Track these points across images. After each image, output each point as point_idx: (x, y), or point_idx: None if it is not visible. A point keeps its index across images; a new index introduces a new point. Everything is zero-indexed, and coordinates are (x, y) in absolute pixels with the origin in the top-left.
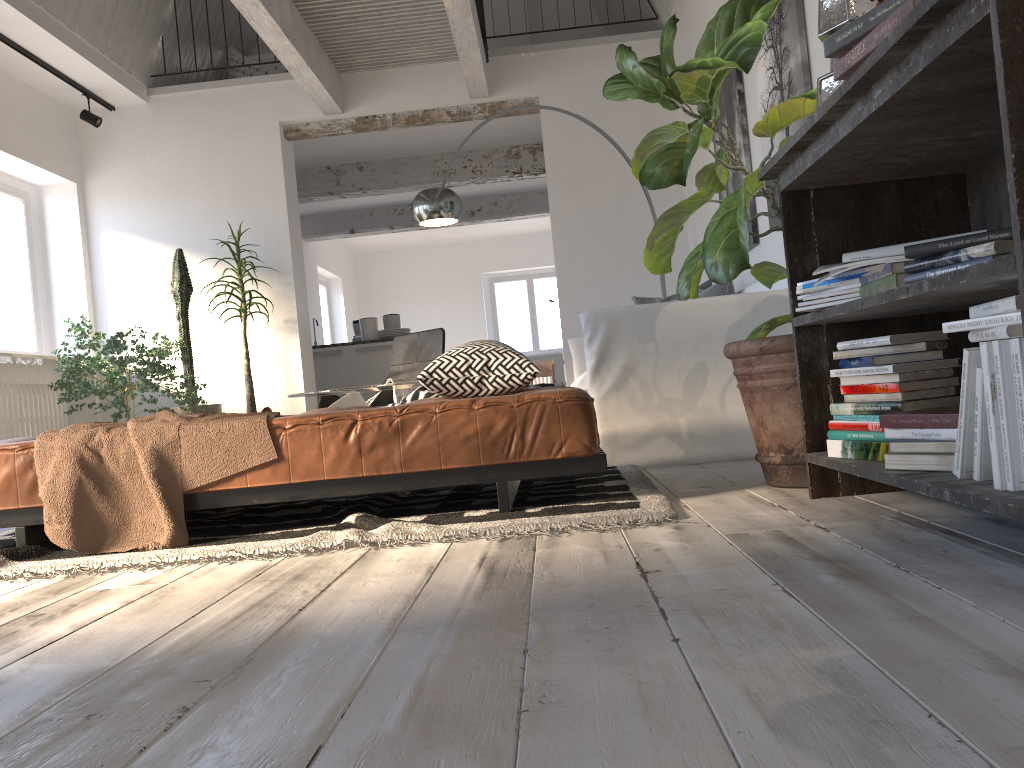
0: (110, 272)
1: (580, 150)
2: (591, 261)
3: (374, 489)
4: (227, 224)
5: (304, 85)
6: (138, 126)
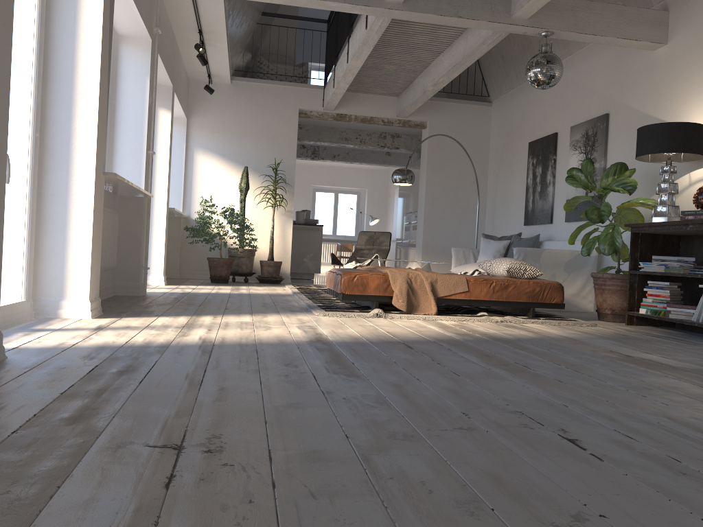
0: (196, 169)
1: (444, 152)
2: (441, 207)
3: (493, 305)
4: (263, 156)
5: (331, 99)
6: (223, 95)
